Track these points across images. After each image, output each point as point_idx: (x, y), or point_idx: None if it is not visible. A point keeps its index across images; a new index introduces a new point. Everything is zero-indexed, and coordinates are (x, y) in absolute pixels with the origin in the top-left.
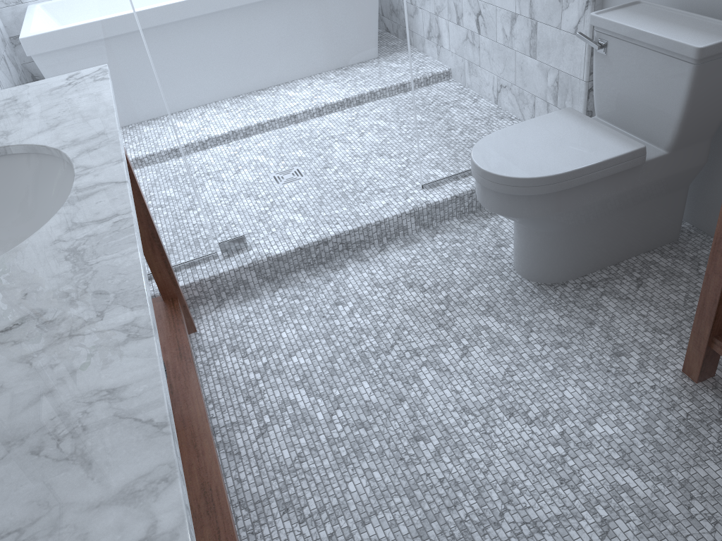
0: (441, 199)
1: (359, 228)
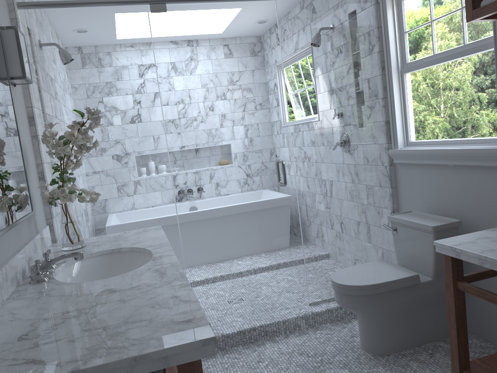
0: (319, 310)
1: (273, 323)
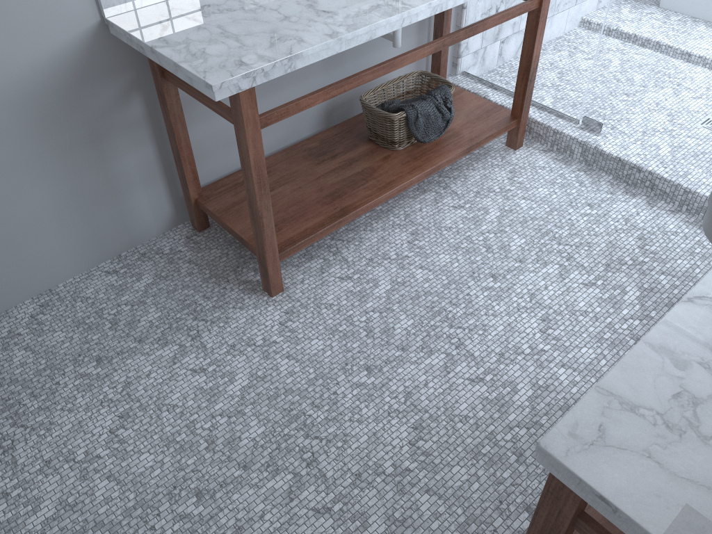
0: None
1: (670, 182)
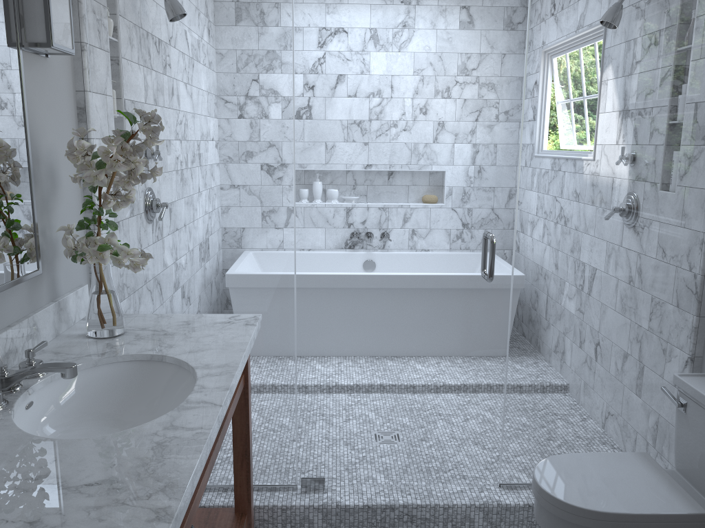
0: (513, 502)
1: (427, 505)
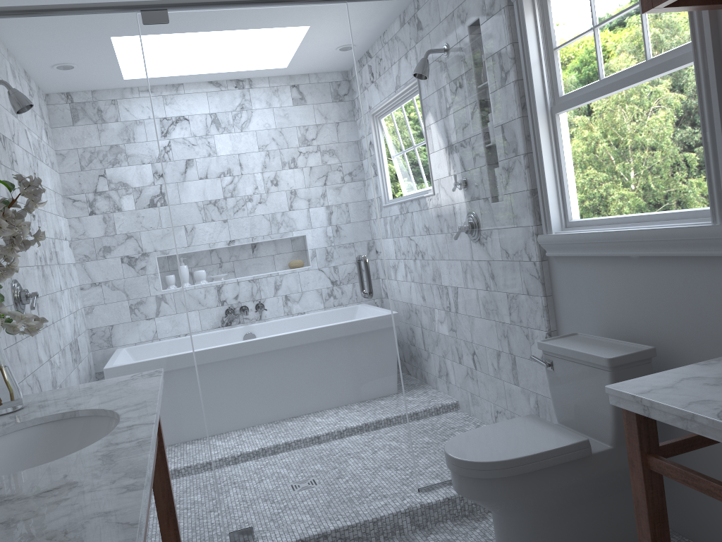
0: (433, 500)
1: (357, 524)
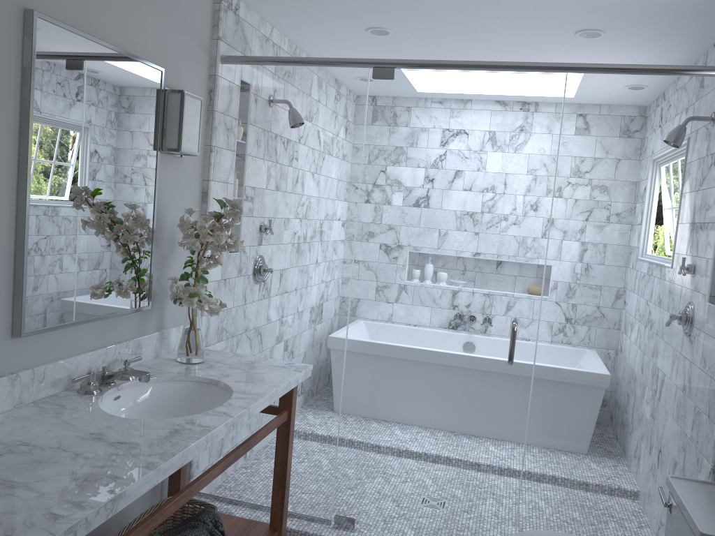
0: None
1: None
